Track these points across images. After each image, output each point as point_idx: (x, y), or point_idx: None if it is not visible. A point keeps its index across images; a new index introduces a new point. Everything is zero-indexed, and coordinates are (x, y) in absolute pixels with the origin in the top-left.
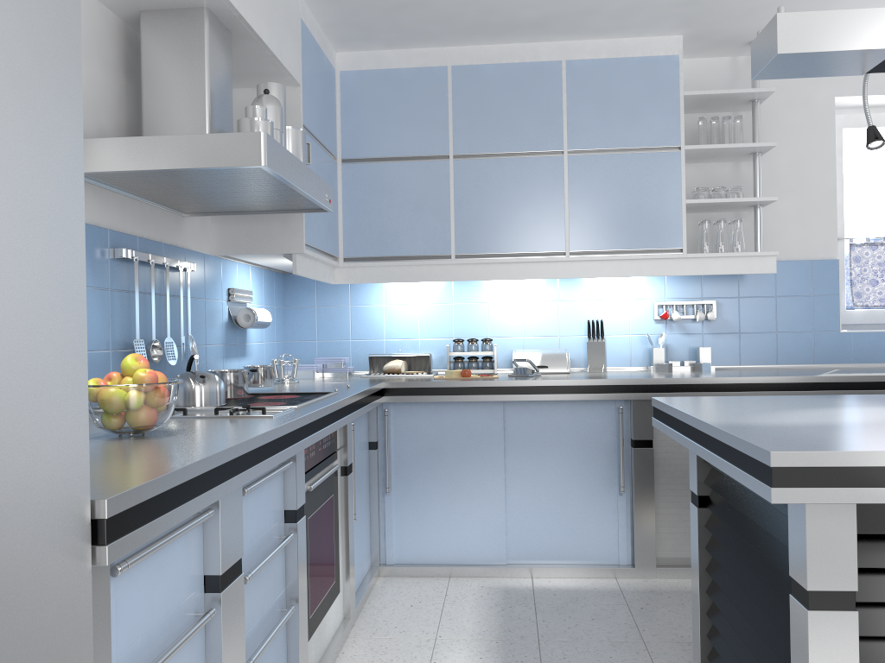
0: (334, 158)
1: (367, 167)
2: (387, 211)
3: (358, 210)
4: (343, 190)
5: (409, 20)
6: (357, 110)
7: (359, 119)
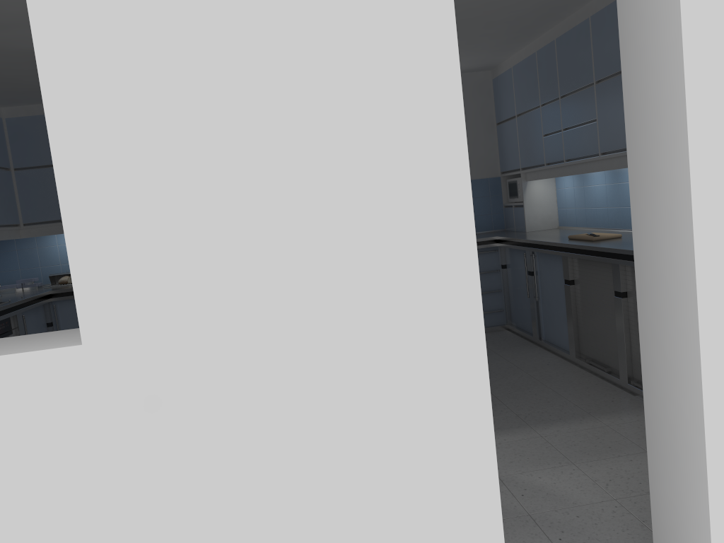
0: (8, 169)
1: (30, 171)
2: (45, 195)
3: (28, 196)
4: (17, 186)
5: (35, 96)
6: (19, 140)
7: (21, 145)
